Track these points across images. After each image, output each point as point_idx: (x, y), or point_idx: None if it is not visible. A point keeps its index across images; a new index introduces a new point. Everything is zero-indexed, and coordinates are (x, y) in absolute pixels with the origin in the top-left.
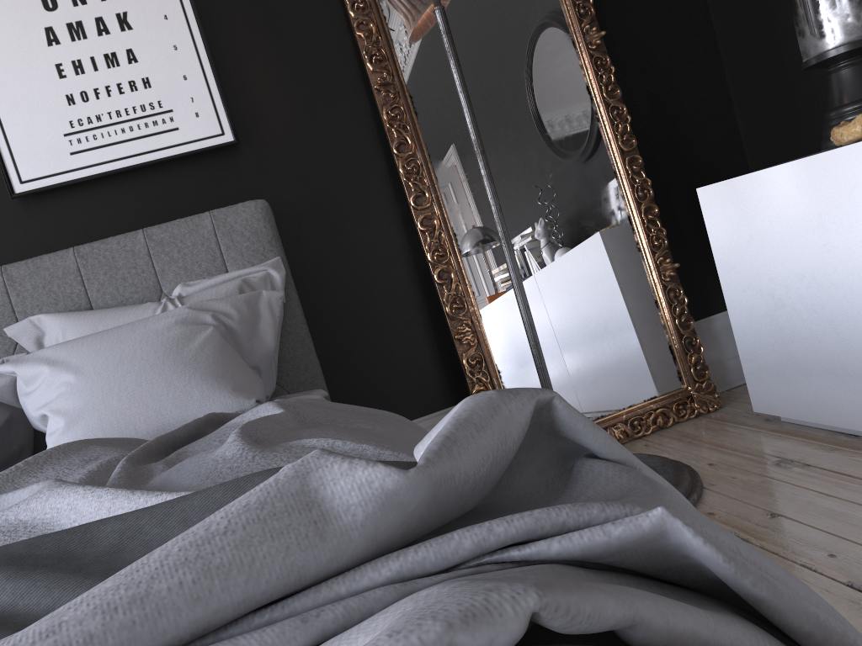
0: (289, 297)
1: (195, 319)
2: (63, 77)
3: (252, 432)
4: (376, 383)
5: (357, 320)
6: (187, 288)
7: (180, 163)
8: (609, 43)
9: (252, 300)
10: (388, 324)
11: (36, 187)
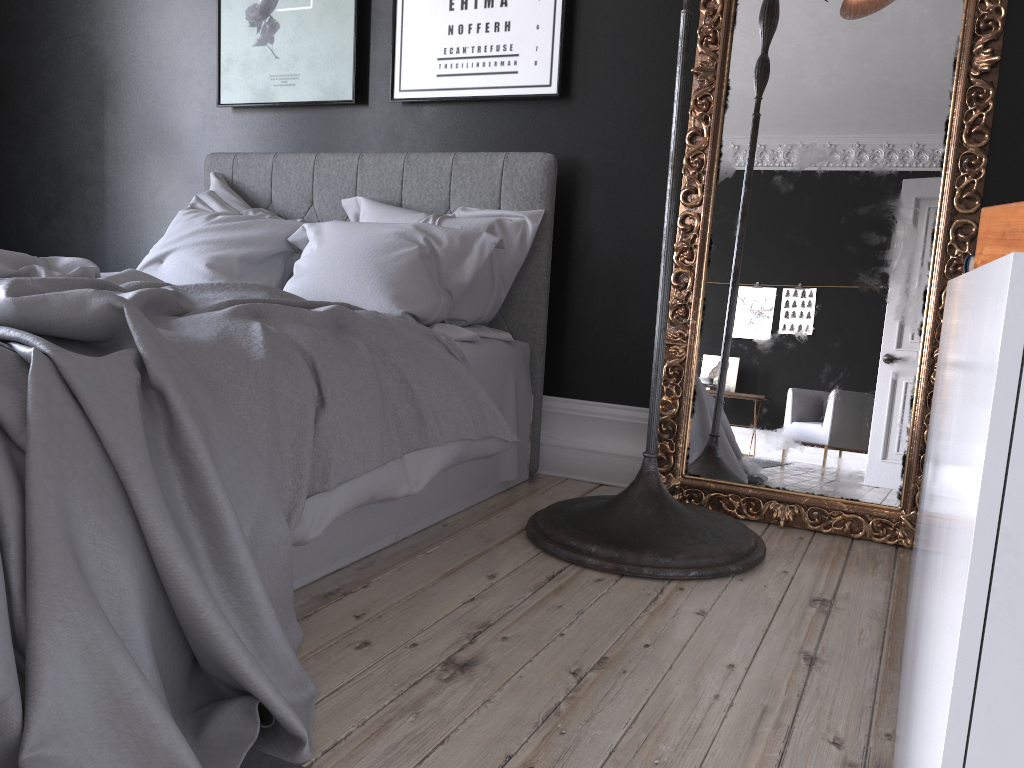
0: (539, 248)
1: (411, 236)
2: (451, 10)
3: (264, 310)
4: (600, 357)
5: (605, 292)
6: (460, 212)
7: (514, 103)
8: (1023, 71)
9: (469, 237)
10: (631, 307)
11: (407, 97)
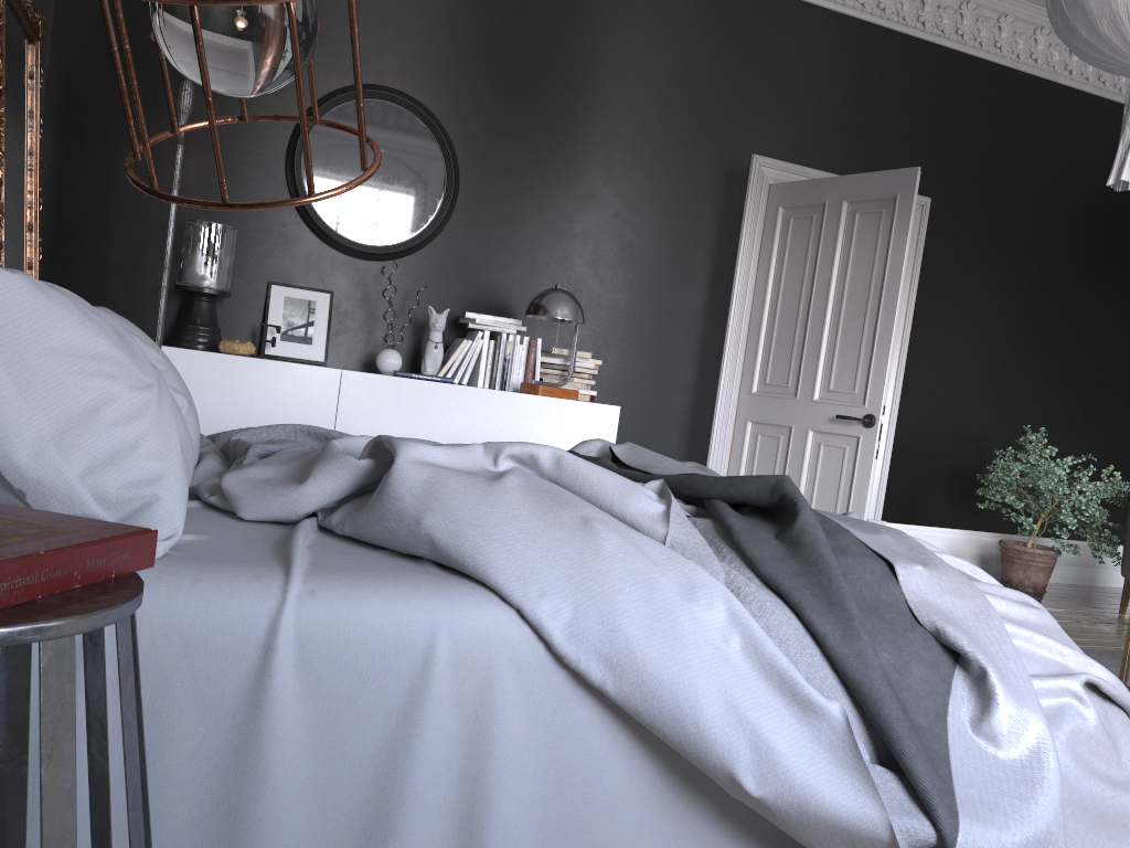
0: None
1: None
2: None
3: None
4: None
5: None
6: None
7: None
8: None
9: None
10: None
11: None
